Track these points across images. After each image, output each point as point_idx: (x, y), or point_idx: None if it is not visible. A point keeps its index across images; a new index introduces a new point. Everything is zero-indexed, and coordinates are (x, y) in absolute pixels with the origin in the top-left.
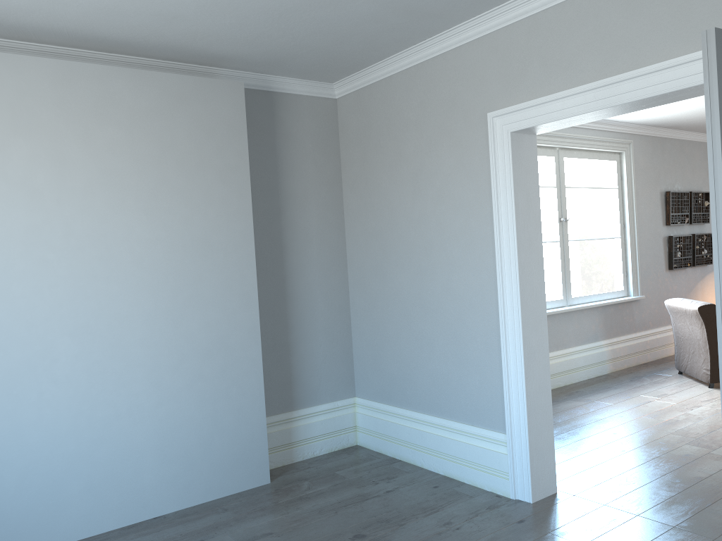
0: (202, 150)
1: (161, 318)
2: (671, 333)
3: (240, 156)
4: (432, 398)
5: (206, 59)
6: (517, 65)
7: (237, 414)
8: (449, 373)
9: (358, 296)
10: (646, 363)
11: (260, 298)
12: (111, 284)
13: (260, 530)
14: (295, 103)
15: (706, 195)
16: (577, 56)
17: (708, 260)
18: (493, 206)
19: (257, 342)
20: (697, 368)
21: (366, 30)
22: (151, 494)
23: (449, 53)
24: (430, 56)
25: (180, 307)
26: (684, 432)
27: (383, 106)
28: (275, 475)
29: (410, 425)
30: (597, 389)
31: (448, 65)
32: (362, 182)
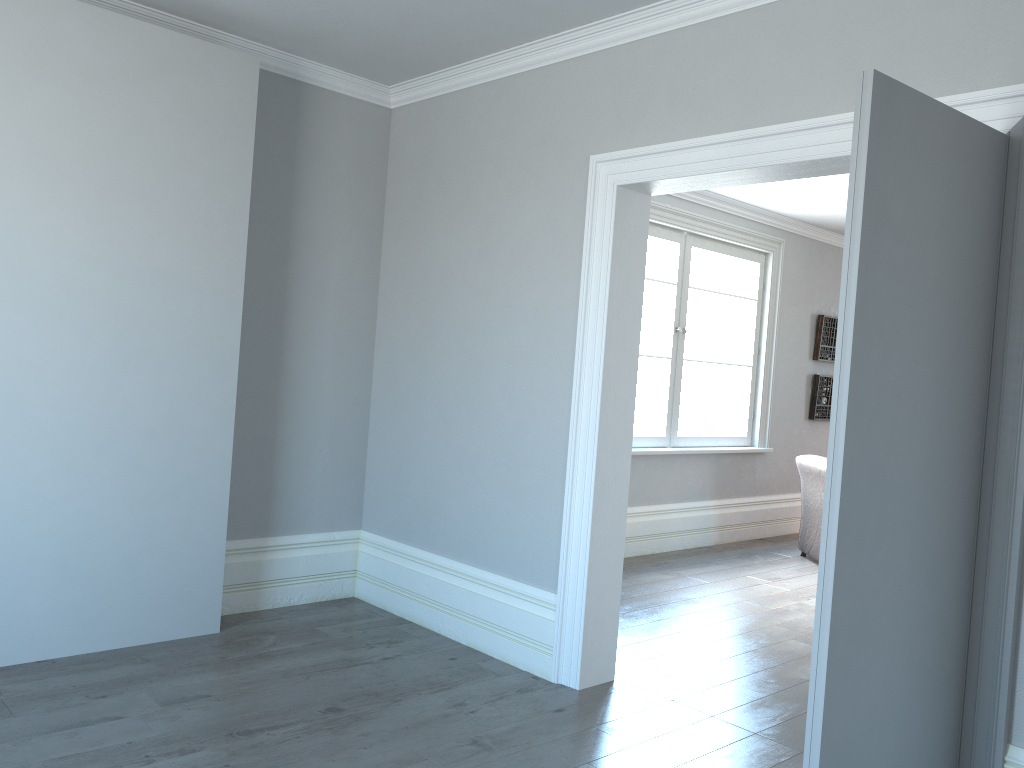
0: (184, 143)
1: (90, 374)
2: (800, 504)
3: (241, 161)
4: (466, 538)
5: (210, 16)
6: (638, 97)
7: (185, 528)
8: (493, 506)
9: (384, 388)
10: (762, 538)
11: (242, 370)
12: (19, 313)
13: (193, 691)
14: (332, 104)
15: None
16: (714, 95)
17: None
18: (581, 282)
19: (228, 430)
20: None
21: (443, 15)
22: (38, 627)
23: (552, 68)
24: (526, 68)
25: (121, 362)
26: (793, 624)
27: (455, 127)
28: (228, 624)
29: (430, 574)
30: (693, 562)
31: (548, 83)
32: (410, 230)
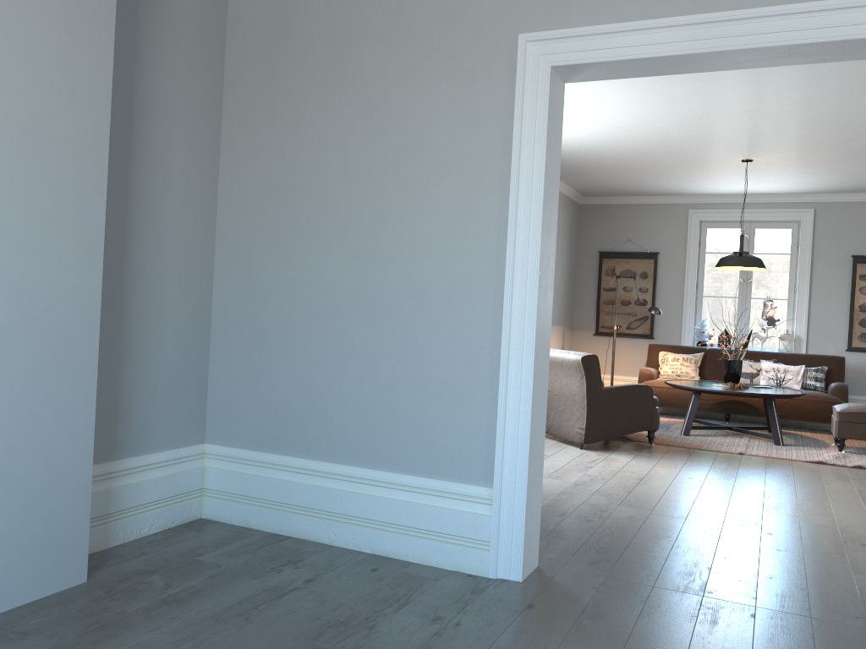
0: None
1: None
2: None
3: None
4: (360, 440)
5: None
6: None
7: (47, 457)
8: (397, 403)
9: (232, 286)
10: None
11: None
12: None
13: None
14: None
15: None
16: None
17: None
18: (512, 164)
19: (94, 332)
20: (568, 428)
21: None
22: None
23: None
24: None
25: None
26: (604, 493)
27: (324, 1)
28: (88, 569)
29: (313, 483)
30: None
31: None
32: (264, 112)
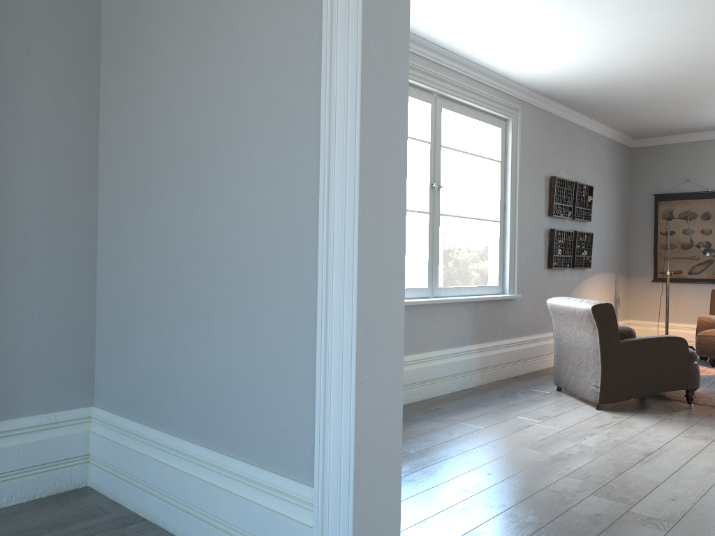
0: None
1: None
2: (545, 343)
3: None
4: (202, 414)
5: None
6: None
7: None
8: (230, 371)
9: (109, 239)
10: (517, 376)
11: None
12: None
13: None
14: None
15: (589, 190)
16: None
17: (587, 264)
18: (322, 53)
19: None
20: (583, 384)
21: None
22: None
23: None
24: None
25: None
26: (584, 473)
27: None
28: None
29: (163, 460)
30: (462, 406)
31: None
32: (127, 49)
